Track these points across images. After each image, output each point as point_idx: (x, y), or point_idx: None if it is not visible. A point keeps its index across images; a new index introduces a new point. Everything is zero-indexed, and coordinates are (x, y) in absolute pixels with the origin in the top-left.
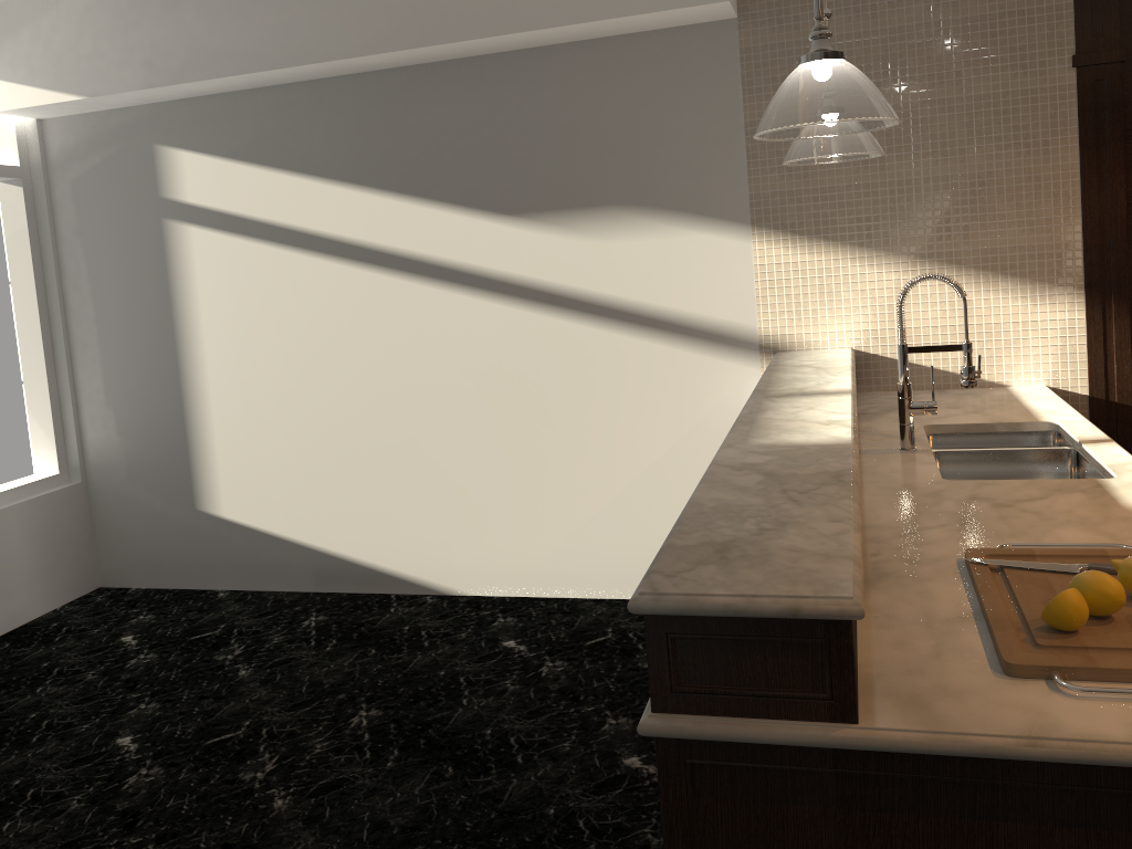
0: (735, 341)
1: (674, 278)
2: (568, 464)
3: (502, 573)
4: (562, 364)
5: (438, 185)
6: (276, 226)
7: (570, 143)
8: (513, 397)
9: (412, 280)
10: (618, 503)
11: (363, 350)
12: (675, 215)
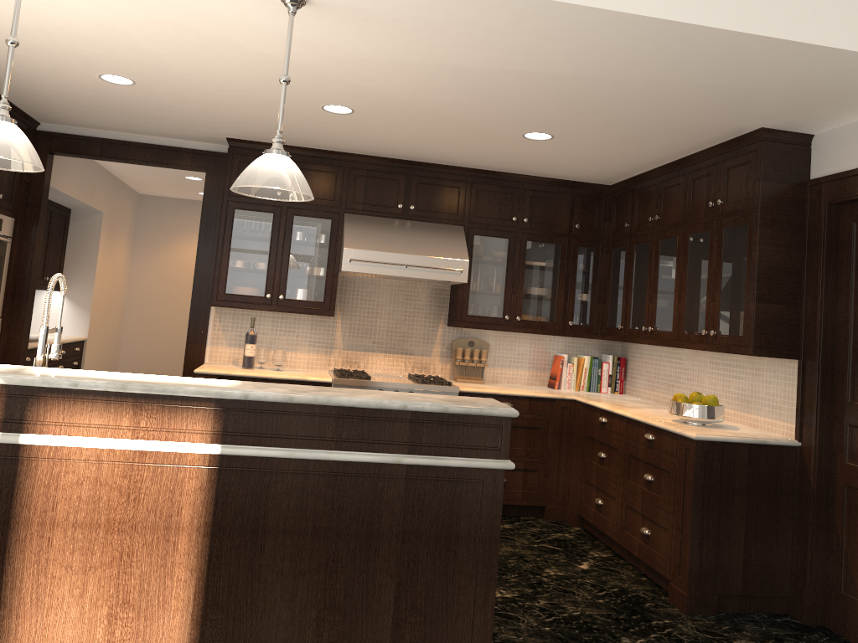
0: None
1: None
2: None
3: None
4: None
5: None
6: None
7: None
8: None
9: None
10: None
11: None
12: None
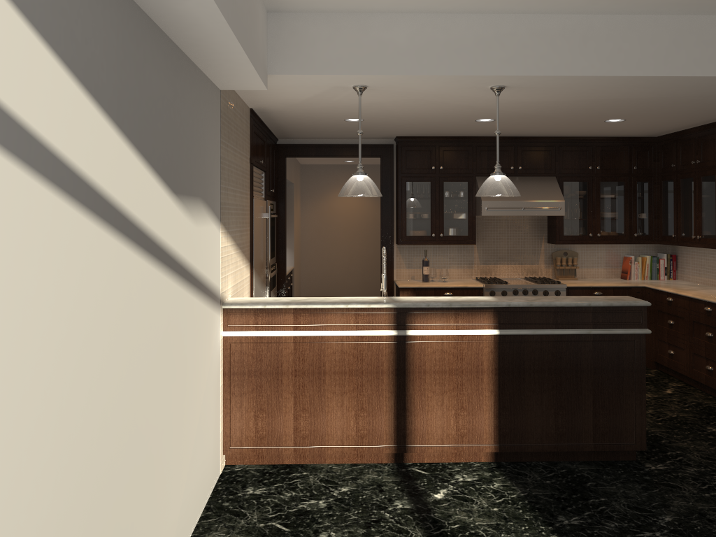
0: (217, 298)
1: (208, 255)
2: (185, 423)
3: None
4: (185, 331)
5: (154, 152)
6: (61, 159)
7: (191, 142)
8: (172, 371)
9: (141, 255)
10: (195, 443)
11: (113, 352)
12: (210, 210)
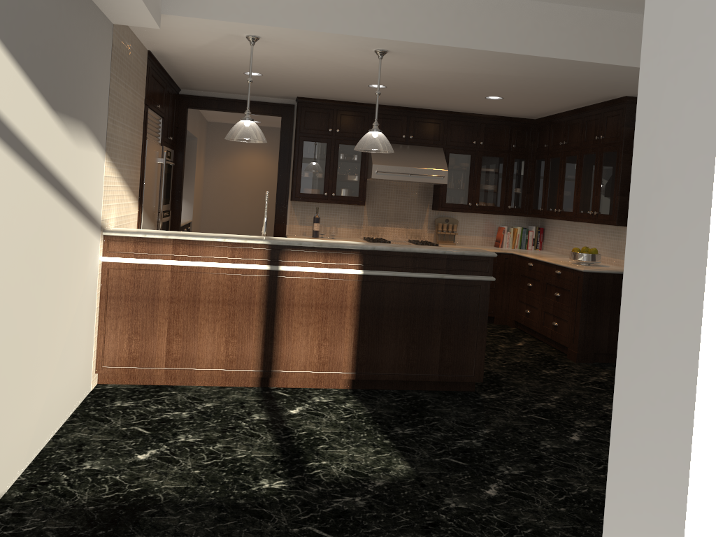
0: (97, 223)
1: (89, 179)
2: (53, 329)
3: (21, 452)
4: (58, 243)
5: (33, 64)
6: None
7: (76, 66)
8: (41, 276)
9: (12, 156)
10: (64, 351)
11: None
12: (94, 136)
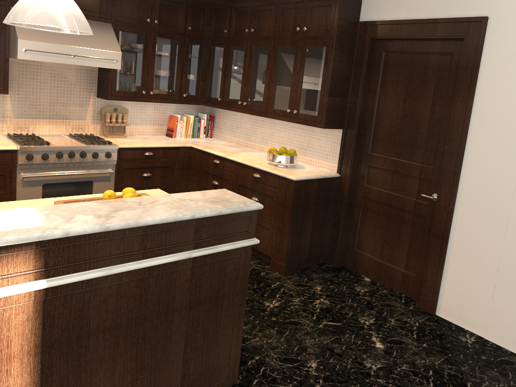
0: None
1: None
2: None
3: None
4: None
5: None
6: None
7: None
8: None
9: None
10: None
11: None
12: None
